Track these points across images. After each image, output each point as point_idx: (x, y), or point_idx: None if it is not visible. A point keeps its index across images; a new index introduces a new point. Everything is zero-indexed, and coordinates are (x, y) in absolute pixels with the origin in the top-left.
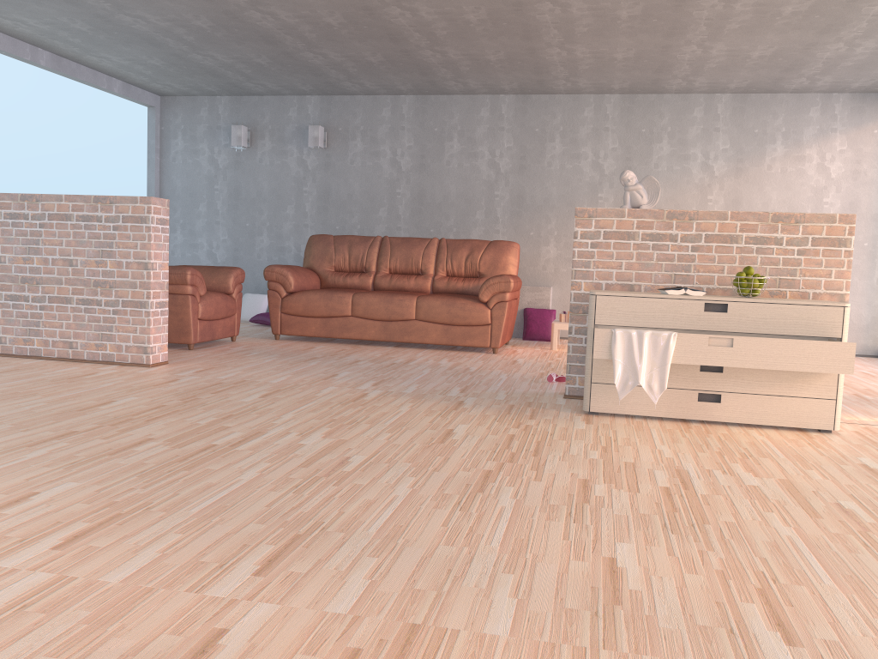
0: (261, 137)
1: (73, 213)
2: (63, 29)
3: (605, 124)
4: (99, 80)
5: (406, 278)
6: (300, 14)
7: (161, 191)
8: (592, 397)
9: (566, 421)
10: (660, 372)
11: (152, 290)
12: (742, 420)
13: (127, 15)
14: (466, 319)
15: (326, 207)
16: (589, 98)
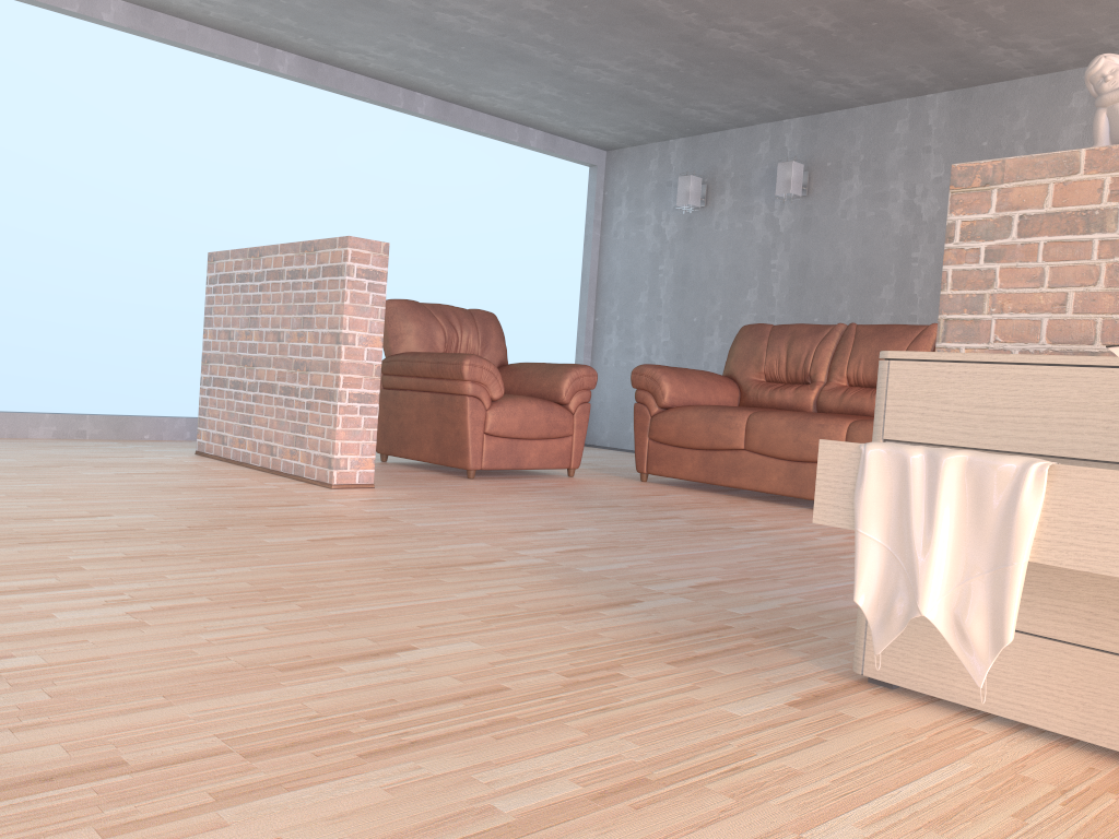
0: (719, 191)
1: (285, 268)
2: (409, 55)
3: None
4: (507, 131)
5: (870, 393)
6: None
7: (599, 278)
8: (869, 638)
9: (747, 687)
10: (993, 588)
11: (342, 374)
12: None
13: (444, 11)
14: None
15: (801, 288)
16: None
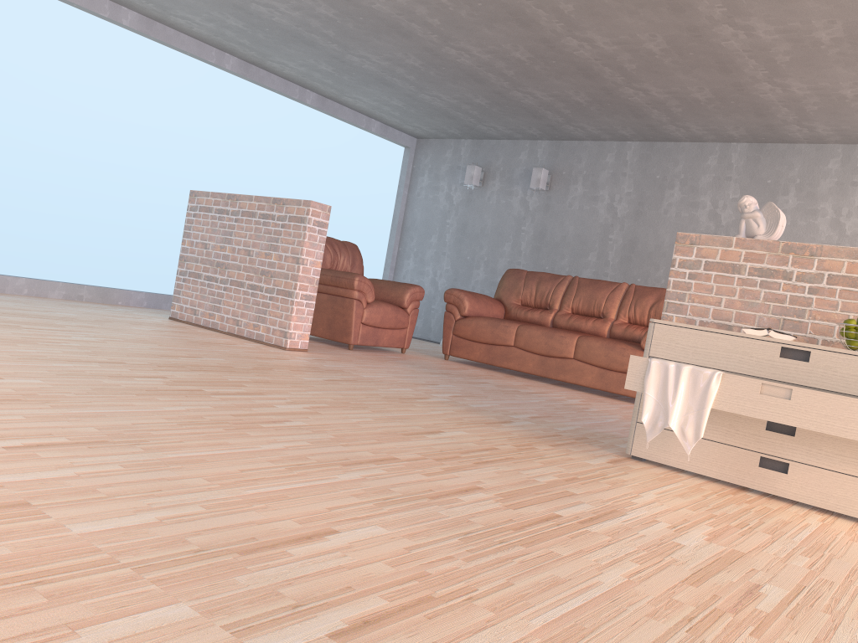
0: (492, 178)
1: (257, 211)
2: (315, 71)
3: (853, 178)
4: (359, 120)
5: (585, 319)
6: (488, 49)
7: (404, 222)
8: (635, 439)
9: (587, 456)
10: (697, 417)
11: (299, 282)
12: (812, 502)
13: (353, 55)
14: (623, 365)
15: (539, 247)
16: (836, 148)
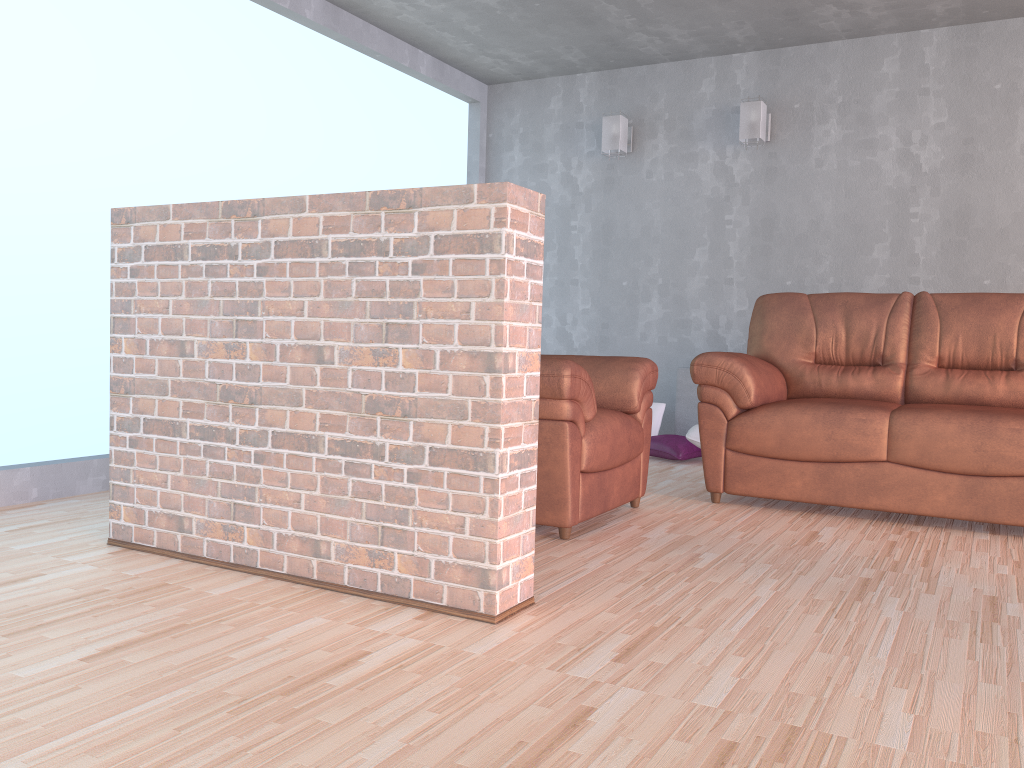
0: (650, 135)
1: (326, 237)
2: None
3: None
4: (398, 52)
5: (985, 378)
6: None
7: None
8: None
9: None
10: None
11: (503, 424)
12: None
13: None
14: None
15: (767, 247)
16: None
